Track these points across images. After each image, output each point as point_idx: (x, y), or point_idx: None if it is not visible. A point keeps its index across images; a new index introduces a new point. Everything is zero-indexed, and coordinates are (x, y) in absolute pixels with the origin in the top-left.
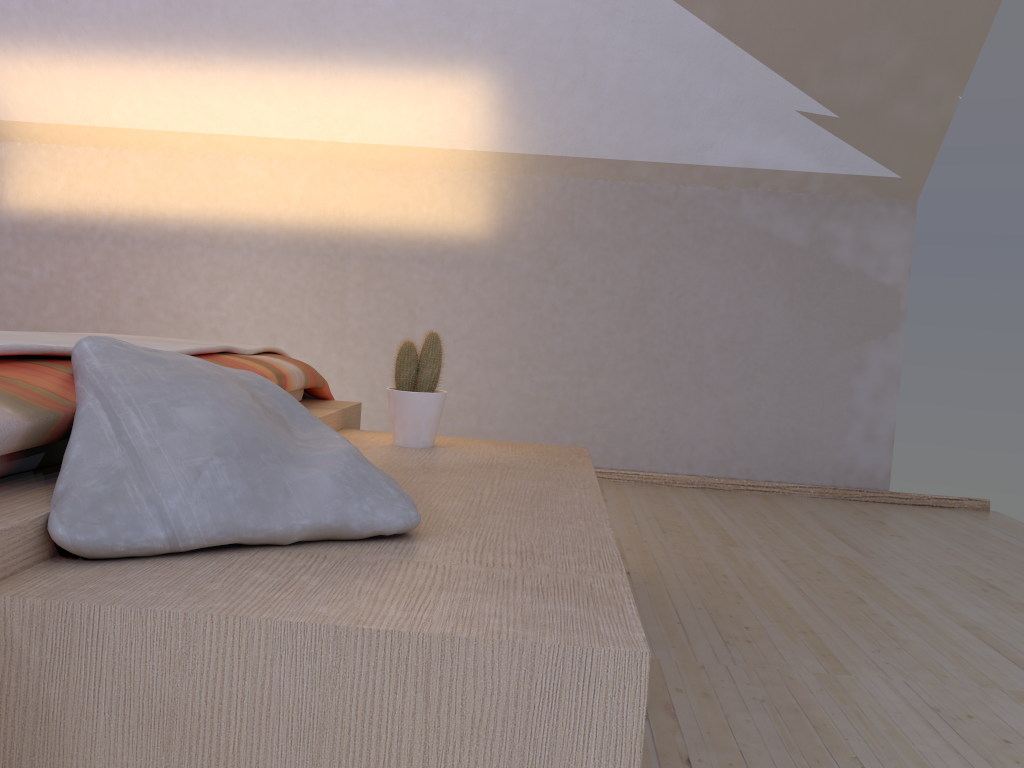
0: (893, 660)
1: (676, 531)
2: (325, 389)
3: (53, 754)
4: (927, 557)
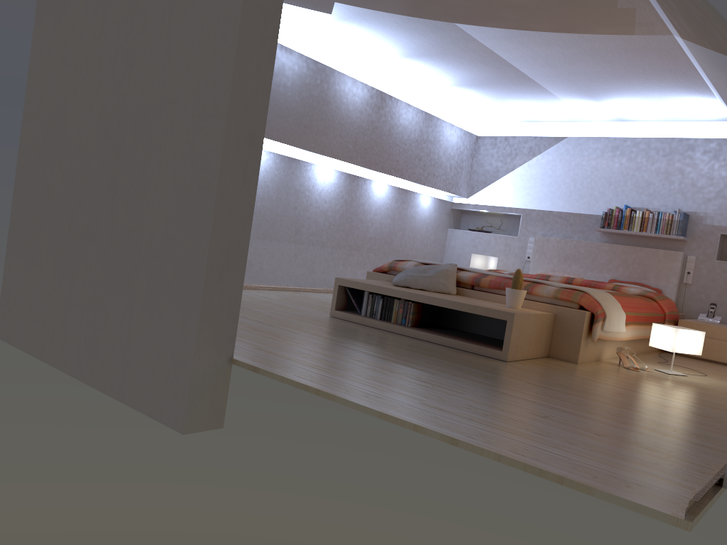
0: (377, 346)
1: (564, 387)
2: (582, 305)
3: None
4: (484, 397)
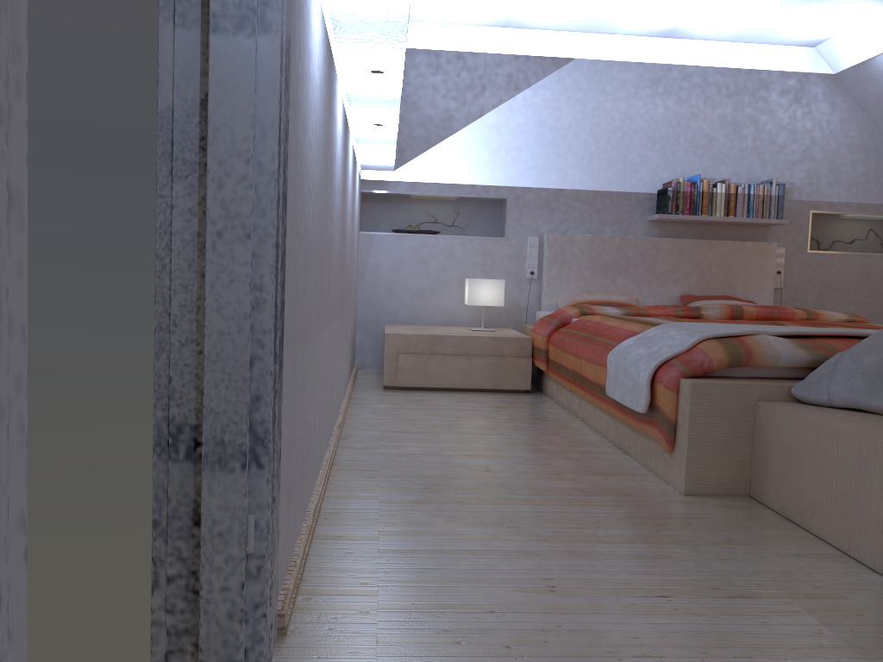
0: None
1: None
2: None
3: (766, 453)
4: None
